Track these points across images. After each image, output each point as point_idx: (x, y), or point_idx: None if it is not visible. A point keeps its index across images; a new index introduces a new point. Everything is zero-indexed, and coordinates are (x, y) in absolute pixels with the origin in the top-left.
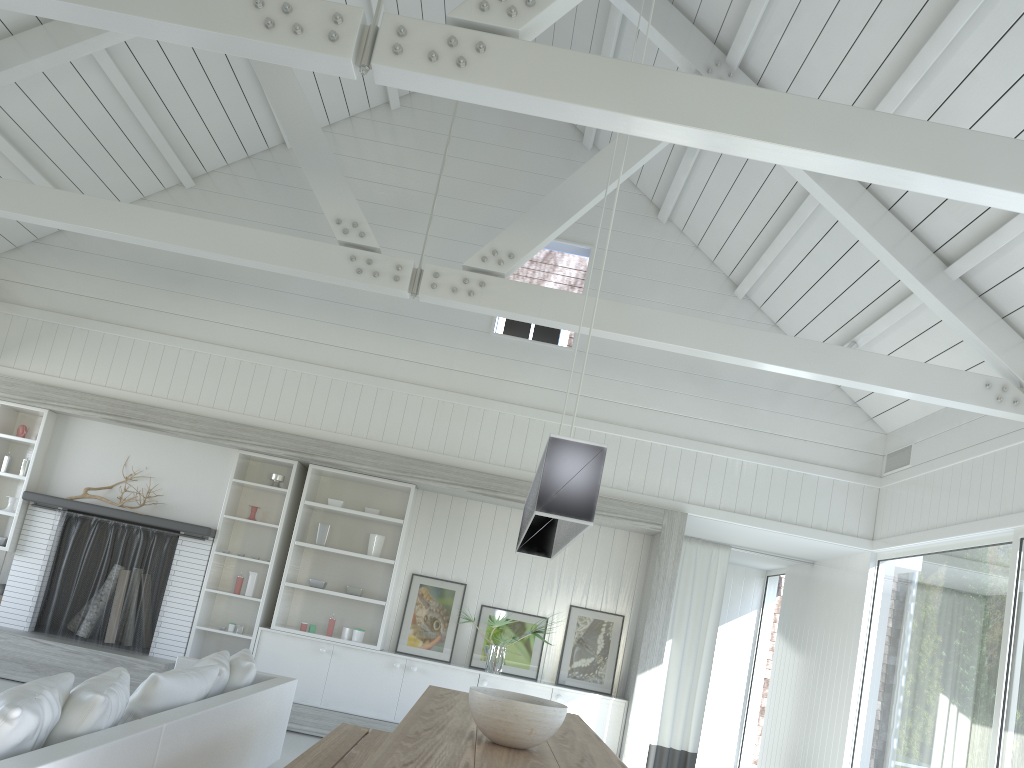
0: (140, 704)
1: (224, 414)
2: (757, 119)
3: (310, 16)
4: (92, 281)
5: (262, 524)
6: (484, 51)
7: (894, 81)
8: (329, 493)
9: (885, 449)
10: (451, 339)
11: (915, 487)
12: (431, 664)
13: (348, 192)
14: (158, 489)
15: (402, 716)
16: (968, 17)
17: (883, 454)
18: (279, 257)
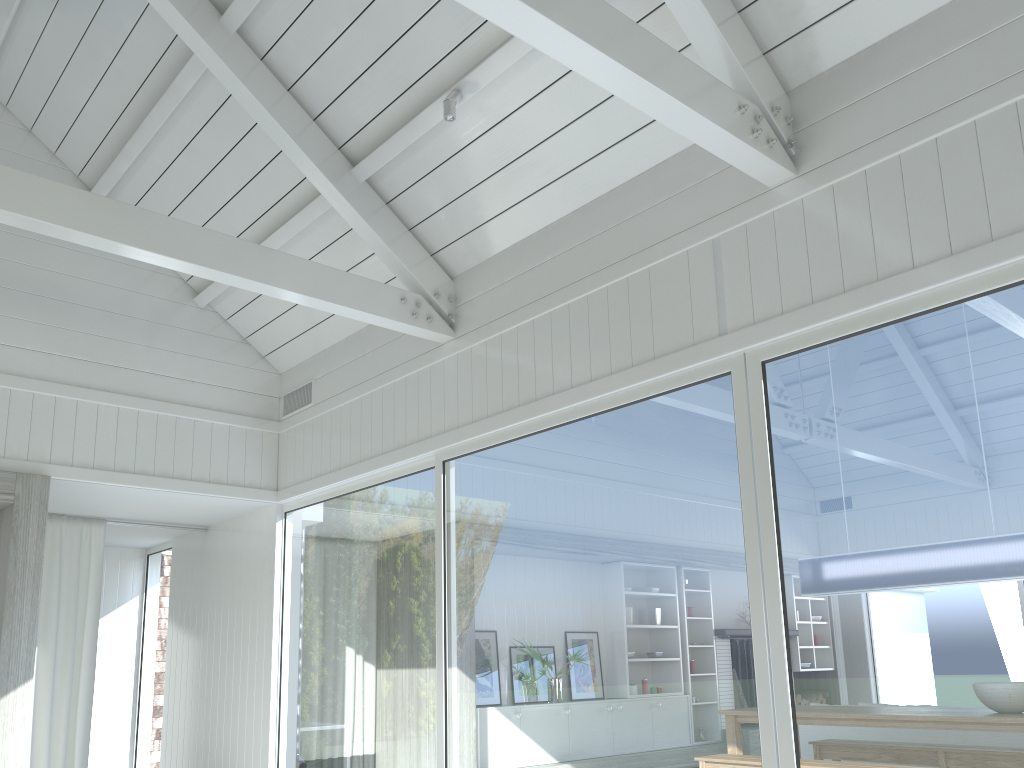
0: None
1: None
2: None
3: None
4: None
5: None
6: None
7: None
8: None
9: (281, 391)
10: None
11: (321, 426)
12: None
13: None
14: None
15: None
16: None
17: (280, 396)
18: None
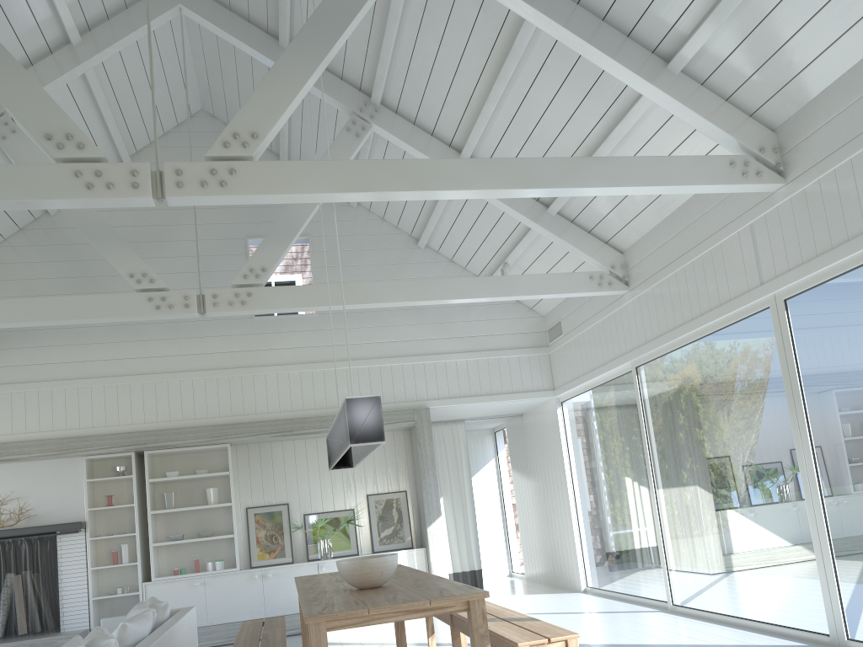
0: (119, 645)
1: (64, 433)
2: (411, 178)
3: (115, 175)
4: None
5: (121, 506)
6: (235, 173)
7: (482, 104)
8: (164, 468)
9: (545, 327)
10: (225, 329)
11: (570, 348)
12: (281, 568)
13: (132, 252)
14: (27, 505)
15: (271, 611)
16: (514, 67)
17: (545, 330)
18: (95, 312)
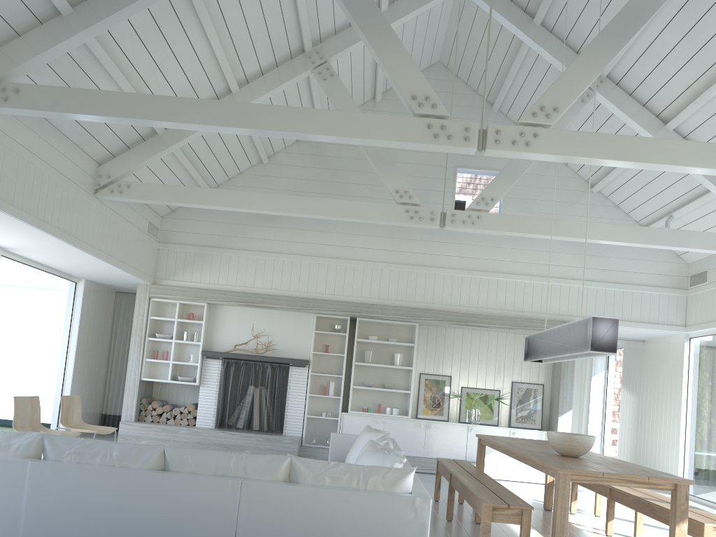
0: None
1: (305, 294)
2: (670, 155)
3: (454, 129)
4: (218, 225)
5: (335, 354)
6: (538, 137)
7: (704, 88)
8: (364, 332)
9: (688, 273)
10: (429, 236)
11: (712, 295)
12: (440, 423)
13: (399, 174)
14: (273, 341)
15: (427, 453)
16: None
17: (687, 276)
18: (368, 215)
